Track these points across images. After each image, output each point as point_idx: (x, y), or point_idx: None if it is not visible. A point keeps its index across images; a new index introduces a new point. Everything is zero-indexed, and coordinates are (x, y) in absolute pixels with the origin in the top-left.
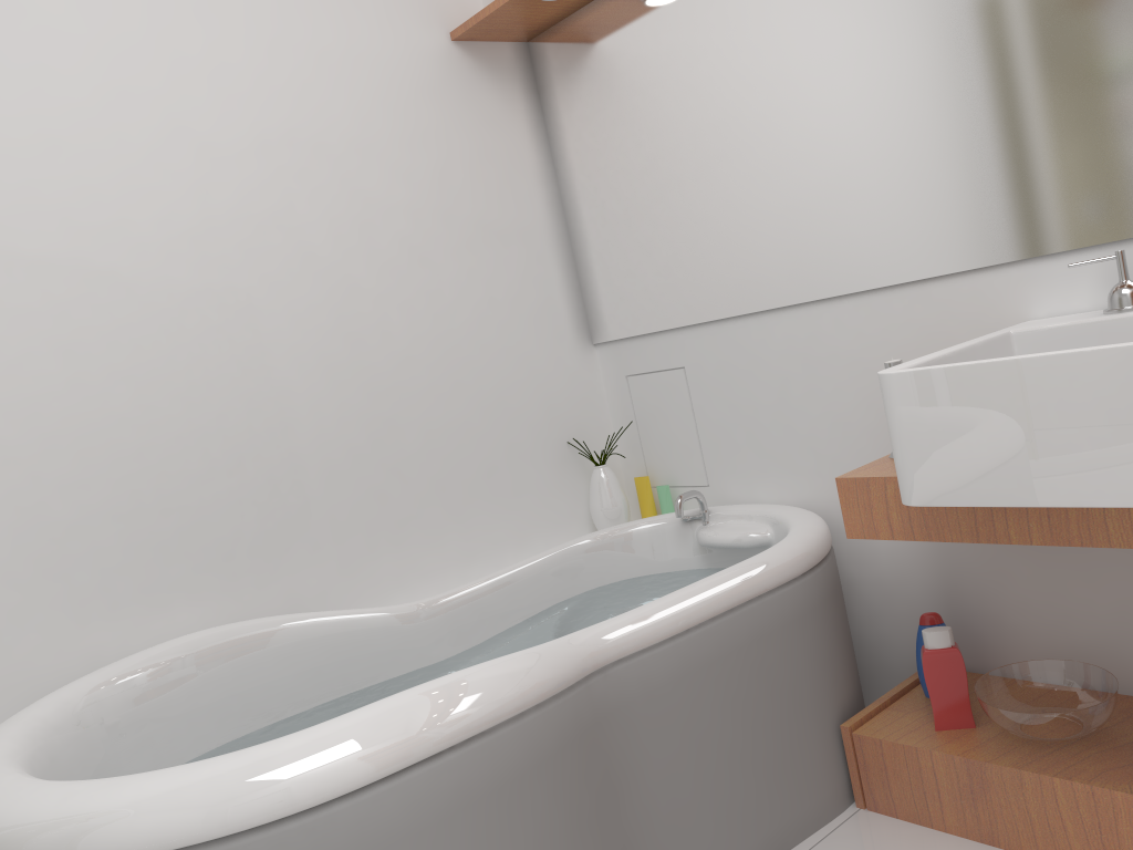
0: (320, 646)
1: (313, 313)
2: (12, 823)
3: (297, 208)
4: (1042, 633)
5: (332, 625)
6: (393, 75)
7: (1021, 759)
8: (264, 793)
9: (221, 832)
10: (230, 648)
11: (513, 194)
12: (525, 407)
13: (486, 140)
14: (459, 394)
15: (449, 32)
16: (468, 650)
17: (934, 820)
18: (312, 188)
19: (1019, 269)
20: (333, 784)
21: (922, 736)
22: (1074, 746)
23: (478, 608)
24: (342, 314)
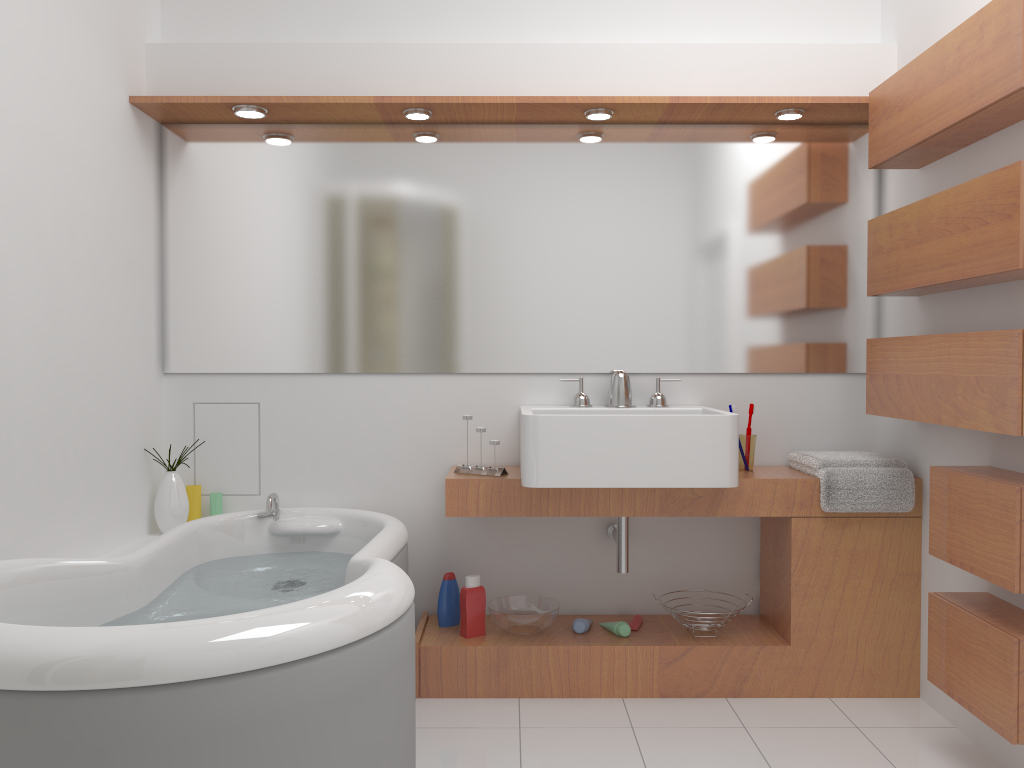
0: (63, 589)
1: (37, 291)
2: (209, 641)
3: (40, 195)
4: (498, 584)
5: (72, 570)
6: (100, 113)
7: (525, 642)
8: (378, 609)
9: (364, 634)
10: (4, 582)
11: (142, 237)
12: (129, 413)
13: (135, 188)
14: (100, 390)
15: (129, 95)
16: (153, 601)
17: (469, 692)
18: (50, 183)
19: (521, 377)
20: (400, 607)
21: (463, 641)
22: (542, 634)
23: (155, 568)
24: (51, 298)
